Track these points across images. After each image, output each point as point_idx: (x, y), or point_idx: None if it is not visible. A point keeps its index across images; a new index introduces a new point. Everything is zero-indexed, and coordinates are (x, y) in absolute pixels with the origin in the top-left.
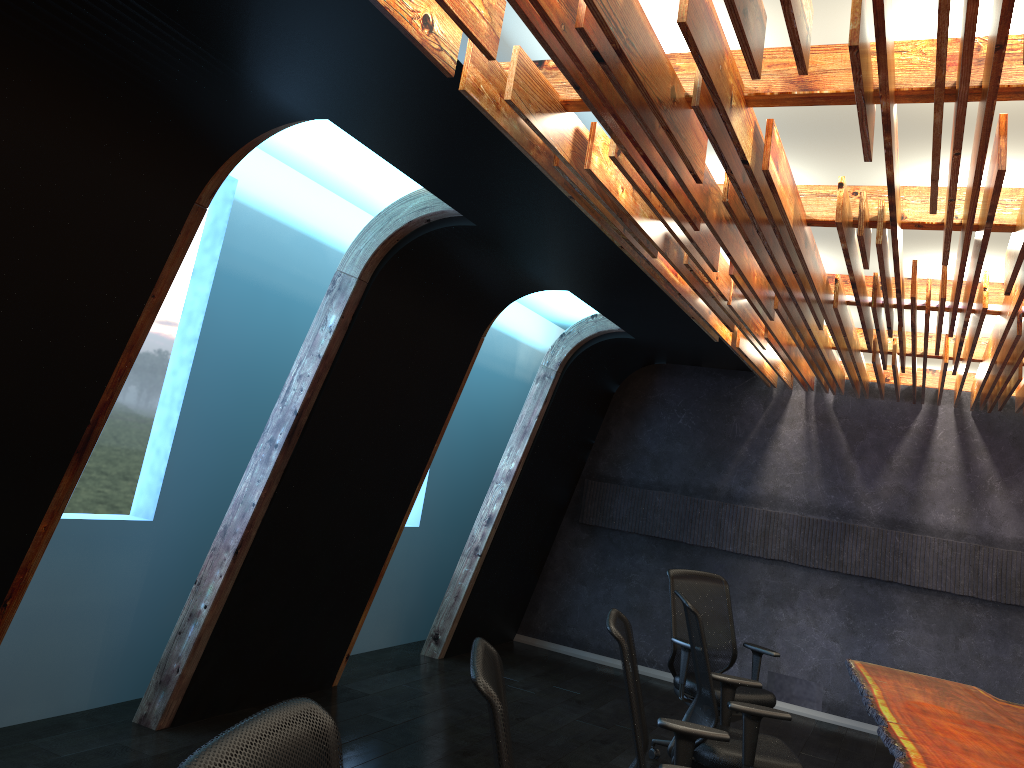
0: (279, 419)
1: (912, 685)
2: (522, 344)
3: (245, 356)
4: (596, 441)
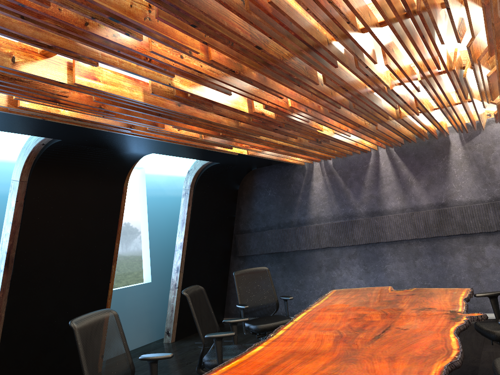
0: (1, 257)
1: (348, 295)
2: None
3: None
4: (236, 215)
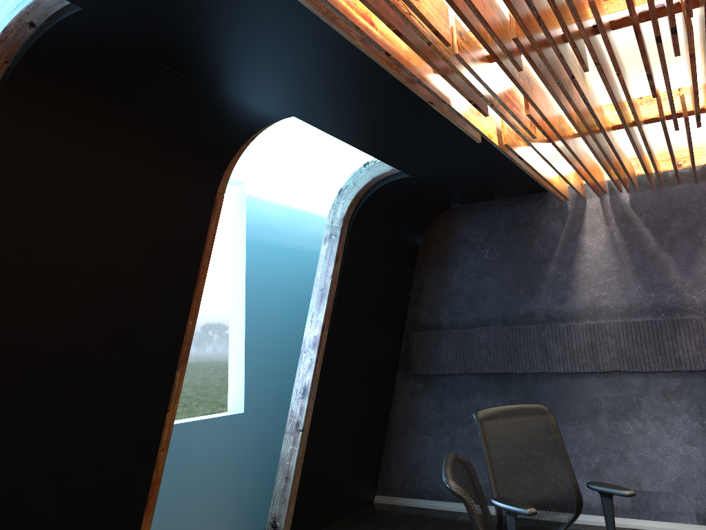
0: None
1: None
2: None
3: None
4: (412, 293)
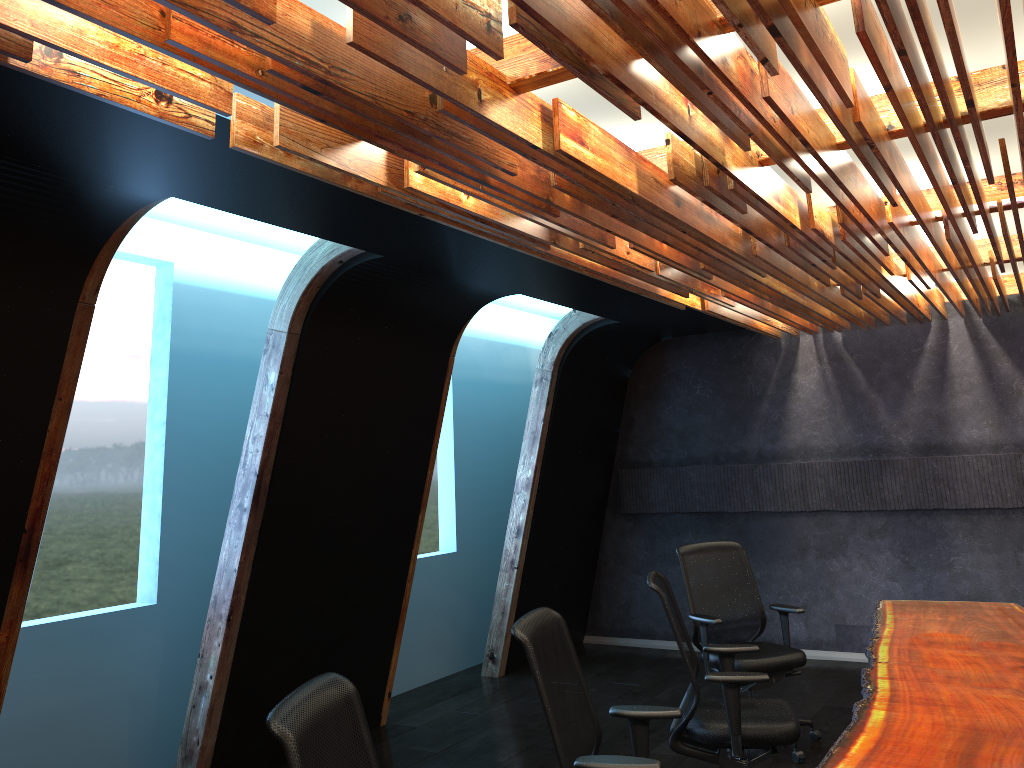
0: (243, 483)
1: (936, 615)
2: (533, 349)
3: (221, 427)
4: (621, 429)
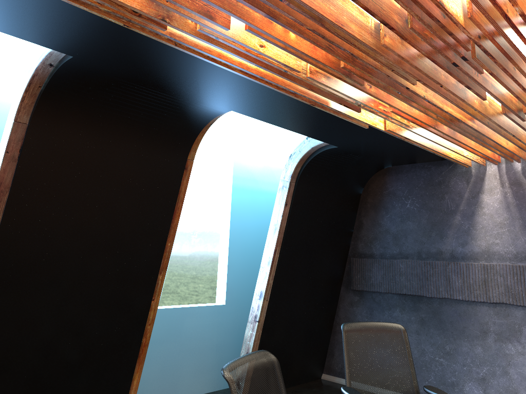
0: None
1: None
2: None
3: None
4: (354, 230)
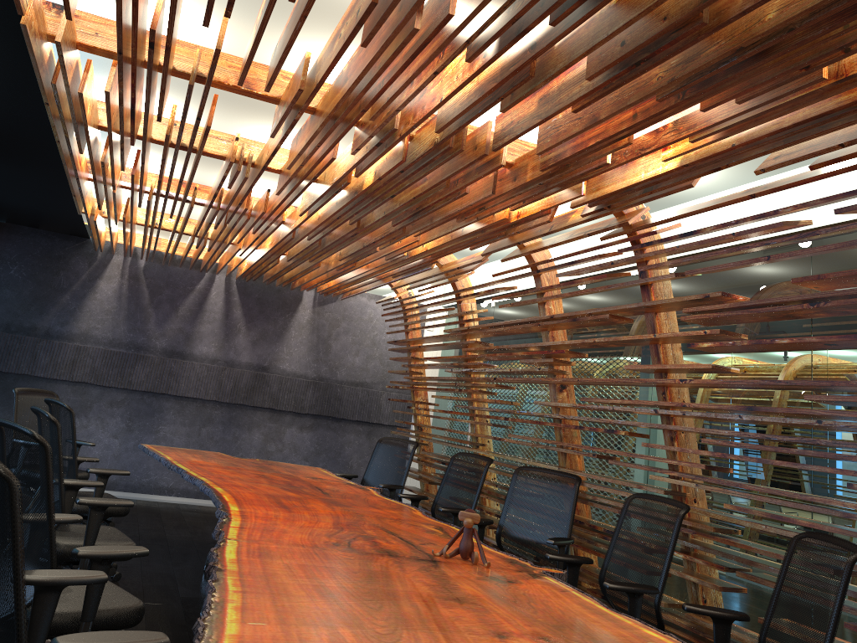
0: None
1: (186, 454)
2: None
3: None
4: None
